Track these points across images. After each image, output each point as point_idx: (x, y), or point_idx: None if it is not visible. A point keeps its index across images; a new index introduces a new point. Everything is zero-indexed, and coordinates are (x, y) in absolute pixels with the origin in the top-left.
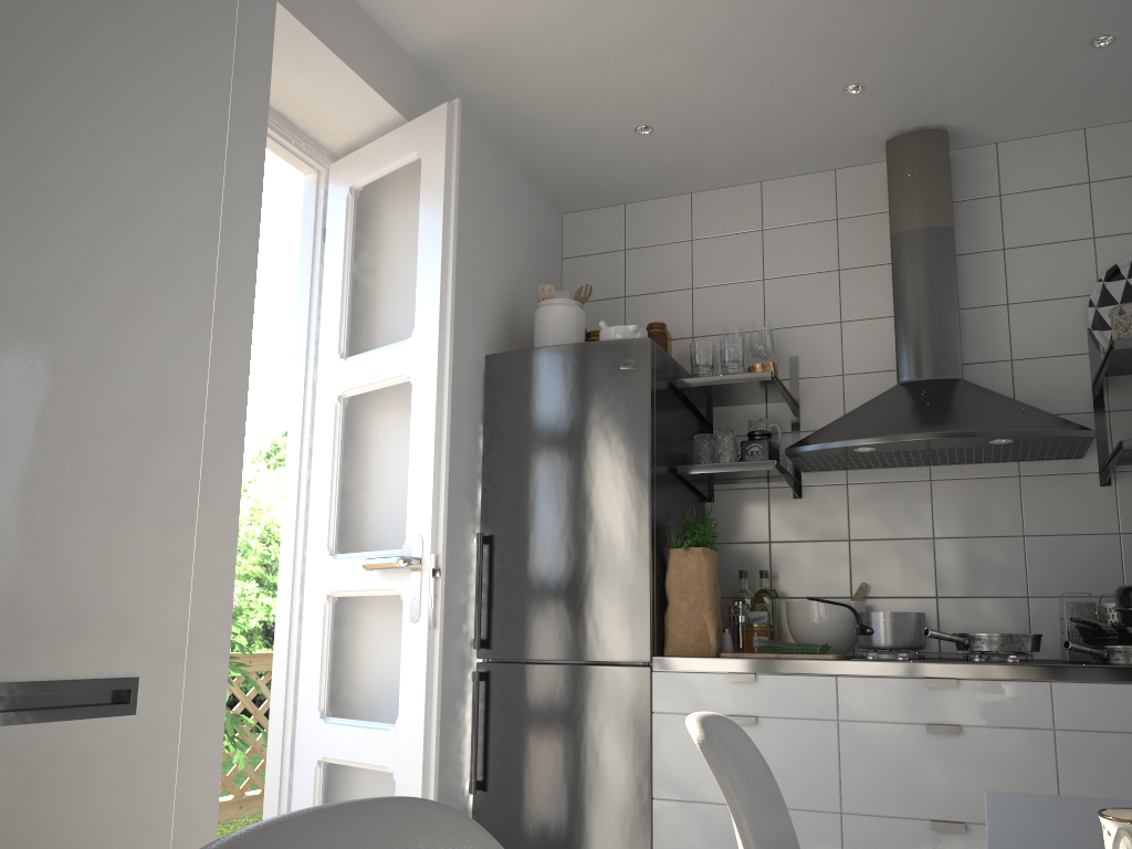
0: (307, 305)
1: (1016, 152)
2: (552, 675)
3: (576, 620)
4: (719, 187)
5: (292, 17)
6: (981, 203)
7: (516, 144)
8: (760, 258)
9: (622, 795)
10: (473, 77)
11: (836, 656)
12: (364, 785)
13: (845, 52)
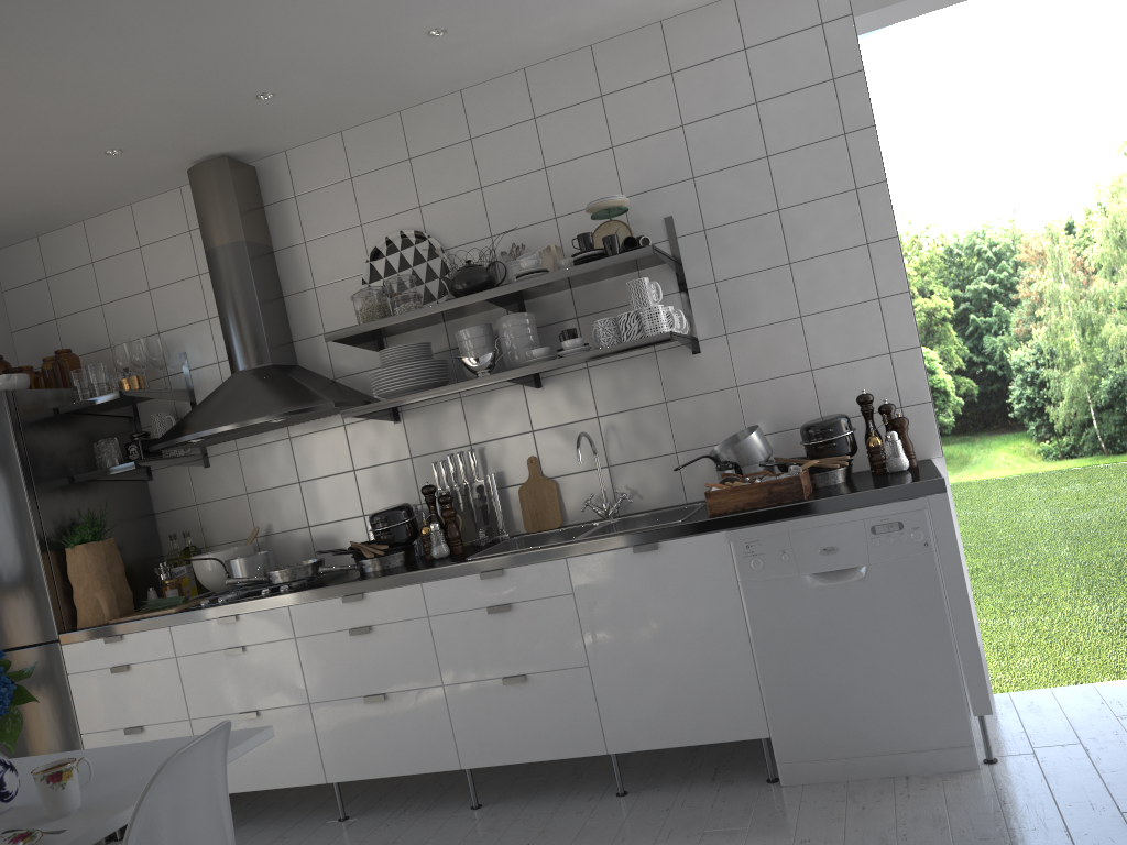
0: None
1: (300, 157)
2: None
3: (3, 618)
4: (101, 213)
5: None
6: (284, 205)
7: None
8: (143, 272)
9: (61, 736)
10: None
11: (177, 608)
12: None
13: (70, 139)
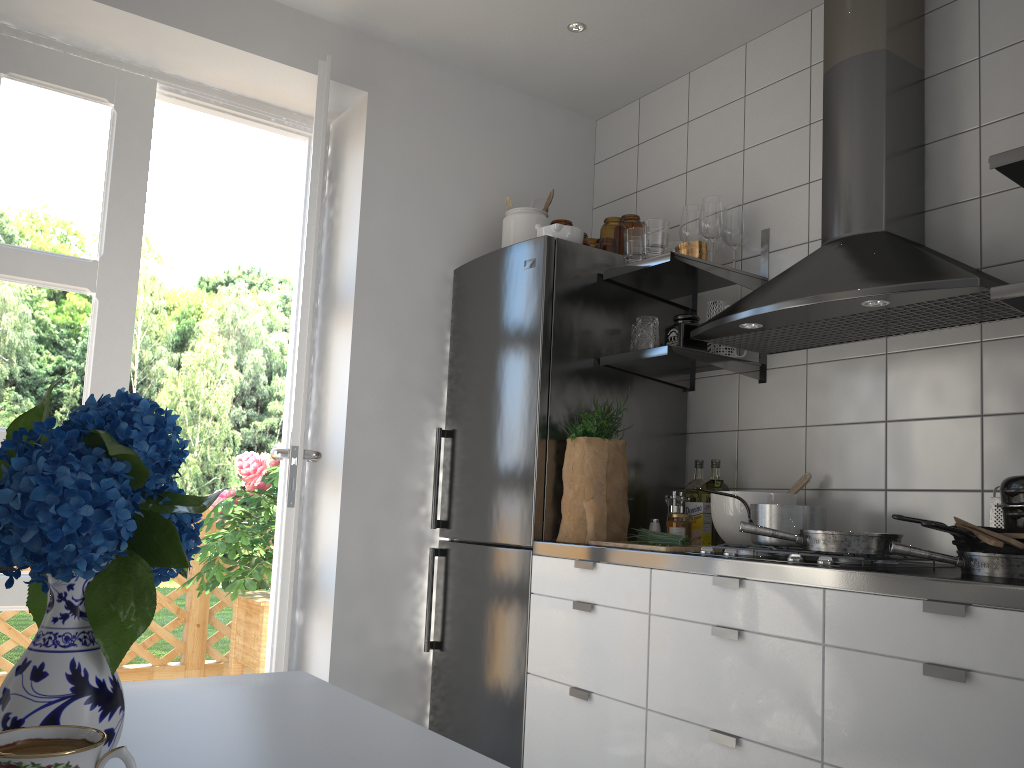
0: (300, 248)
1: None
2: (472, 554)
3: (487, 505)
4: (710, 60)
5: (176, 29)
6: (956, 7)
7: (490, 70)
8: (741, 127)
9: (507, 666)
10: (396, 26)
11: (668, 548)
12: (316, 632)
13: None
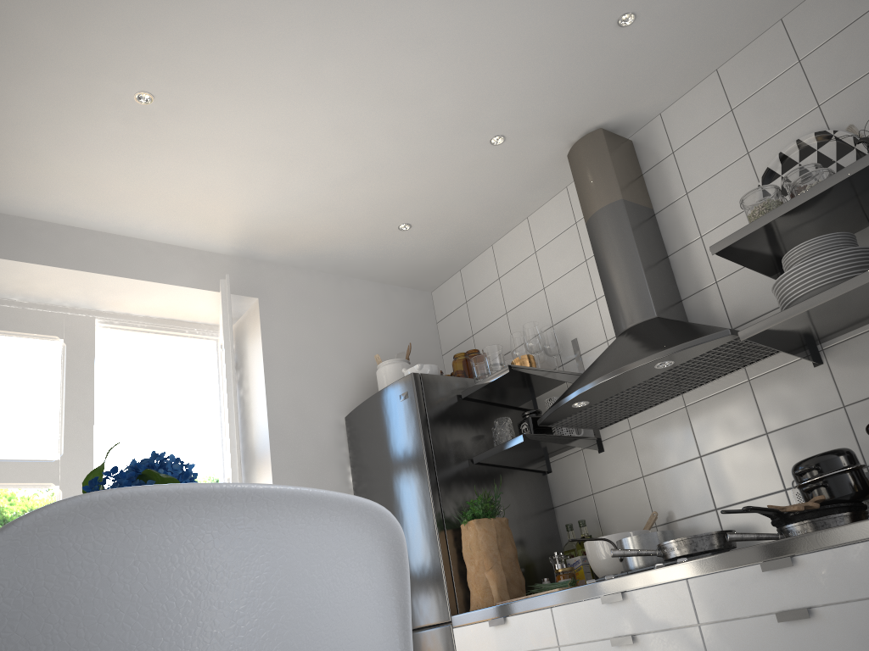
0: (220, 424)
1: (674, 113)
2: None
3: None
4: (504, 233)
5: (109, 275)
6: (662, 165)
7: (346, 268)
8: (538, 273)
9: None
10: (273, 248)
11: (560, 588)
12: None
13: (456, 125)
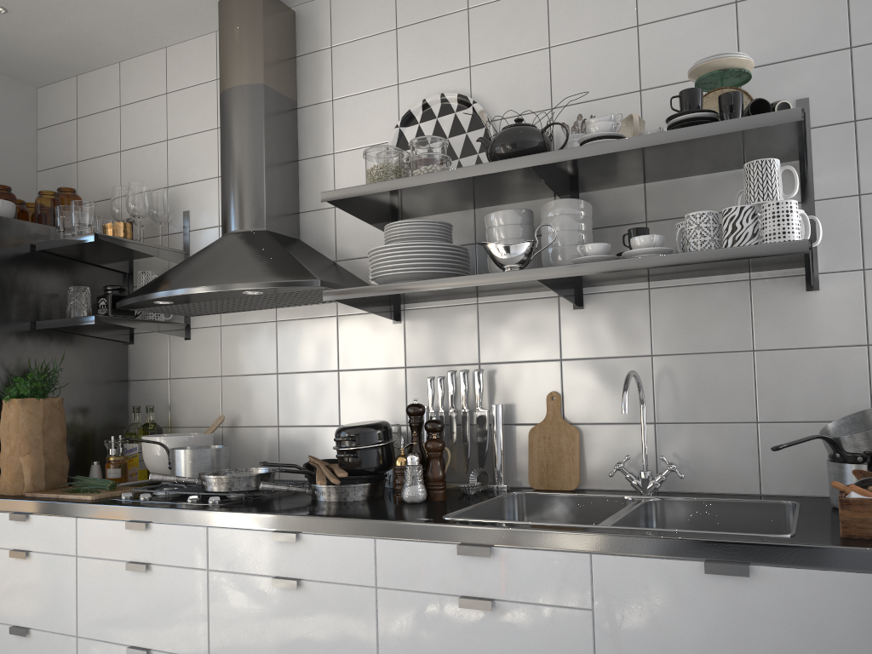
0: None
1: (344, 2)
2: None
3: None
4: (137, 55)
5: None
6: (317, 56)
7: None
8: (165, 120)
9: None
10: None
11: (94, 496)
12: None
13: None
